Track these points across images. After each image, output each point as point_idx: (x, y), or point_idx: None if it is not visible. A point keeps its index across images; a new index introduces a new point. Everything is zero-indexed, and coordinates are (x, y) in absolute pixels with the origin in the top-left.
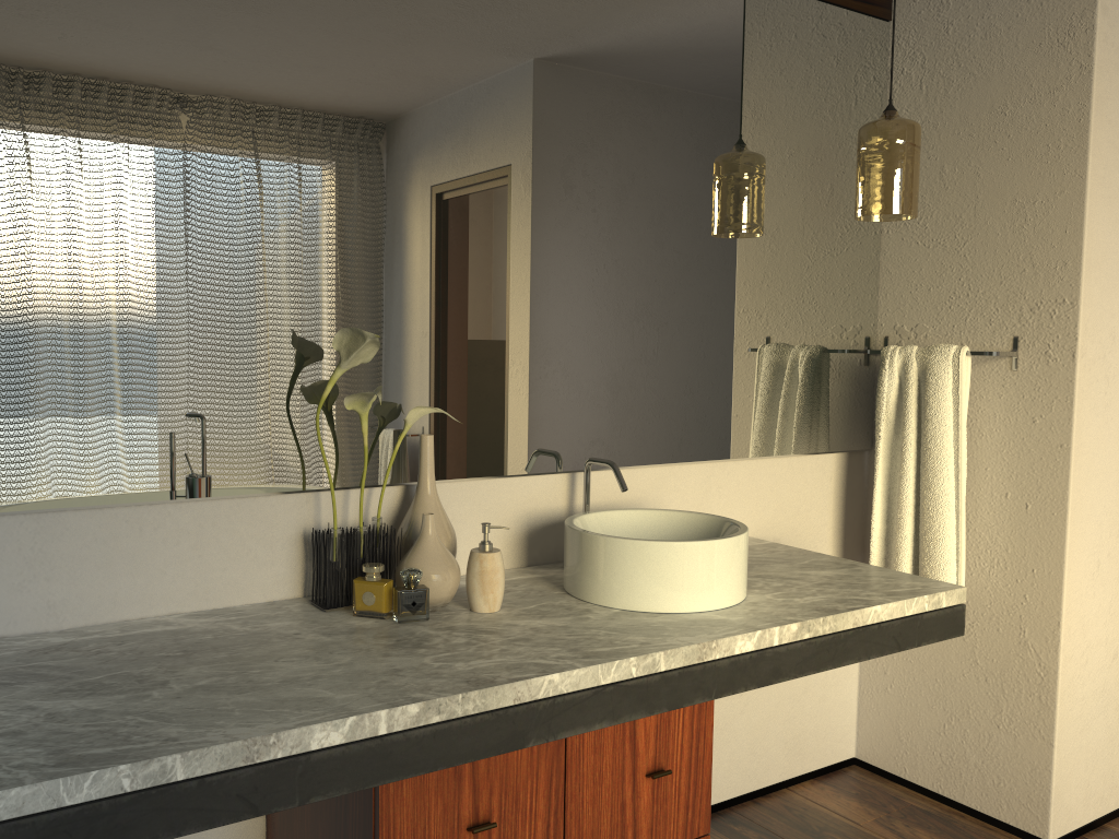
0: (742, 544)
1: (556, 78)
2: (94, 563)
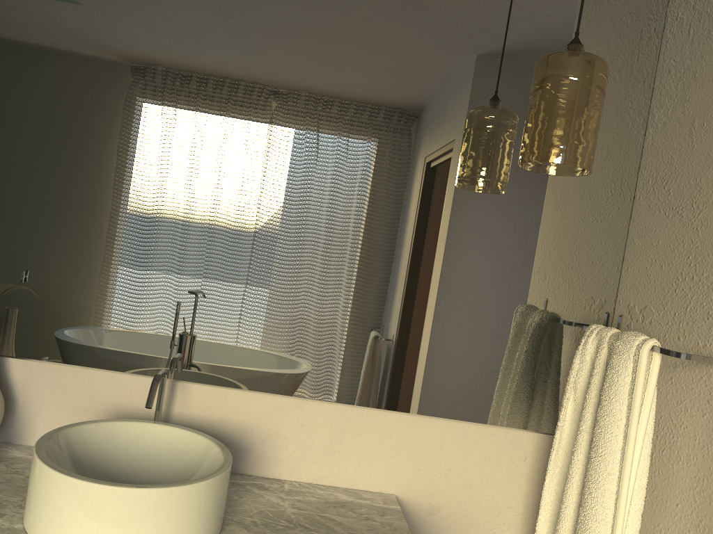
0: (155, 500)
1: (195, 14)
2: None
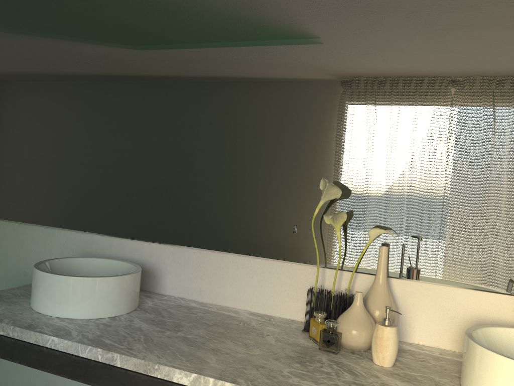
0: None
1: None
2: (218, 276)
